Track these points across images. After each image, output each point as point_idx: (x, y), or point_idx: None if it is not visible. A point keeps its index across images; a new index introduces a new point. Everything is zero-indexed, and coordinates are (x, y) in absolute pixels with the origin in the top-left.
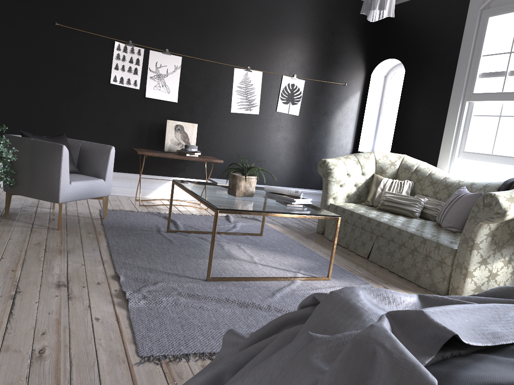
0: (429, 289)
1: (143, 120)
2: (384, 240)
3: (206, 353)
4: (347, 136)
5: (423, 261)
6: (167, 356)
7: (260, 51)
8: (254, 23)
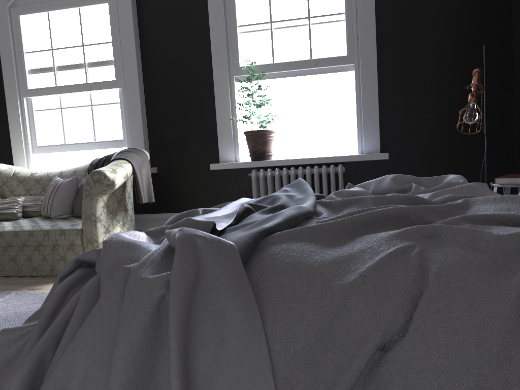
0: None
1: None
2: None
3: None
4: None
5: (53, 251)
6: None
7: None
8: None
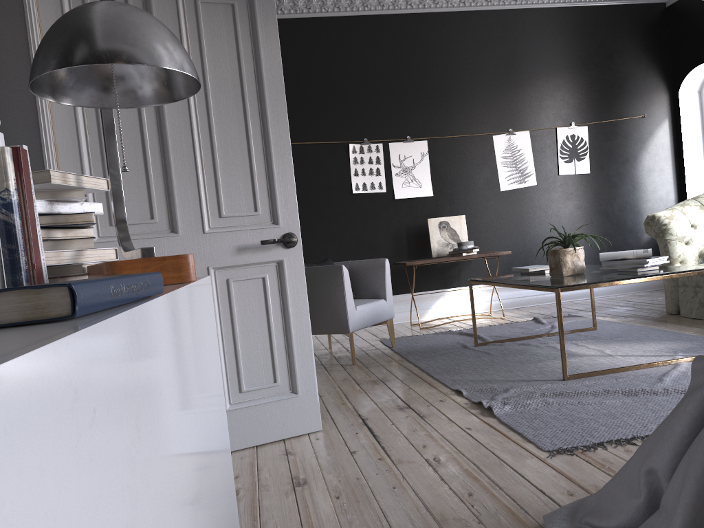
0: None
1: (398, 226)
2: None
3: (622, 438)
4: (664, 183)
5: None
6: (578, 446)
7: (520, 106)
8: (505, 74)
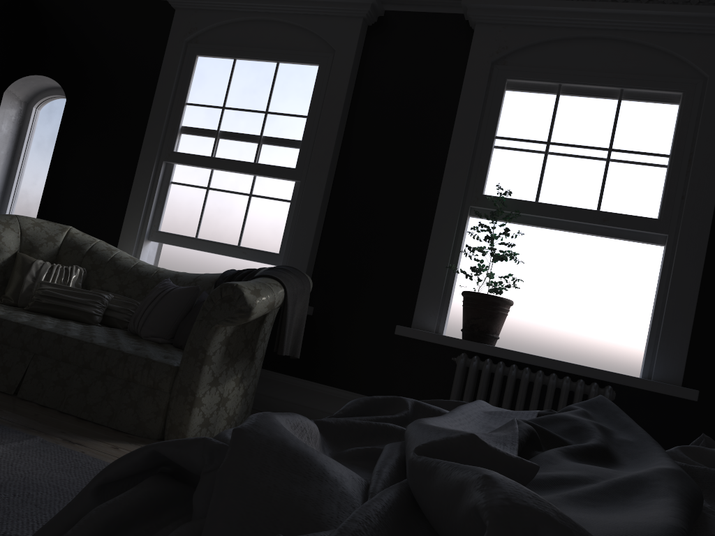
0: (134, 432)
1: None
2: (49, 361)
3: None
4: None
5: (123, 389)
6: None
7: None
8: None
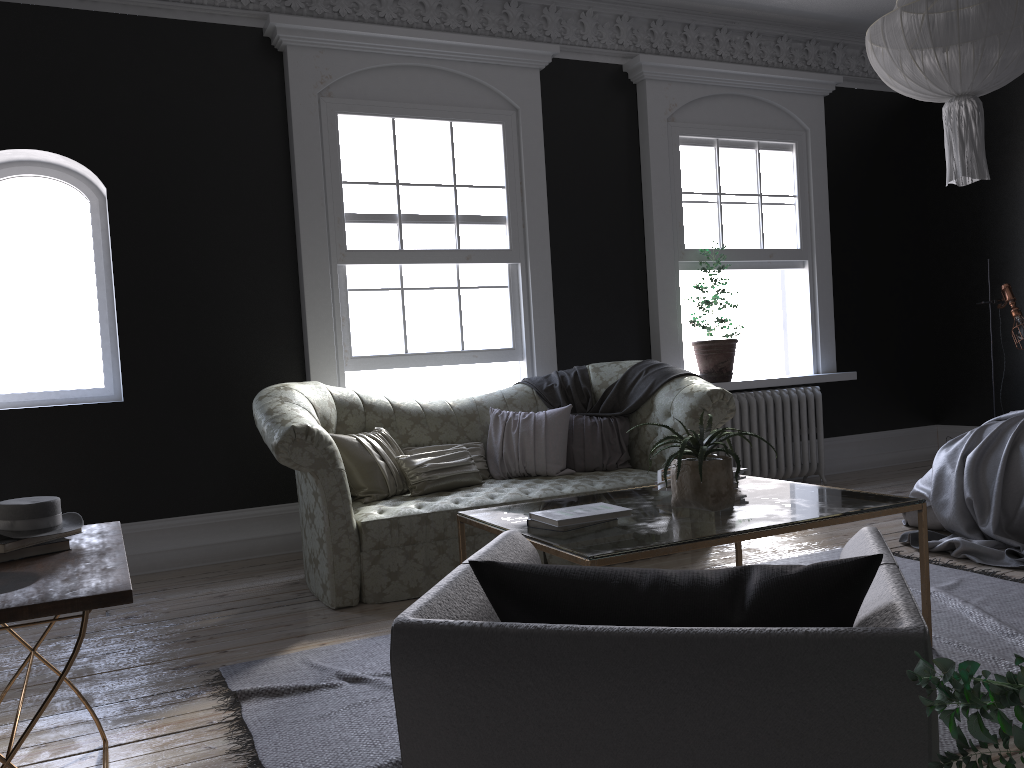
0: None
1: None
2: None
3: None
4: None
5: None
6: None
7: None
8: None
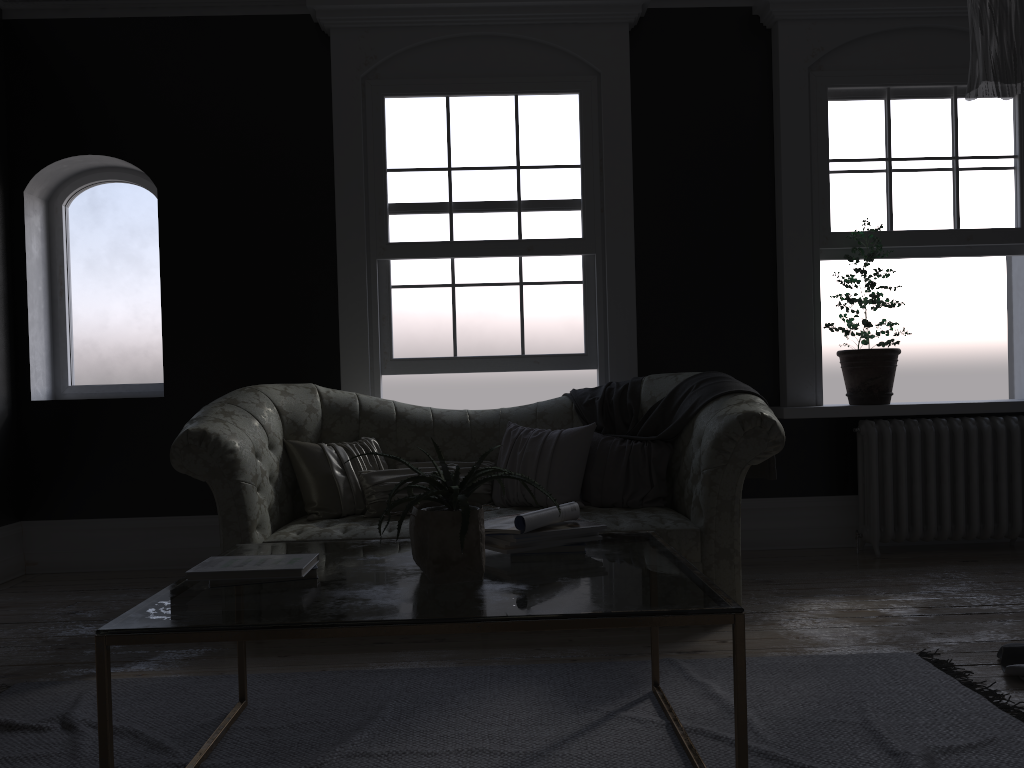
0: None
1: None
2: None
3: None
4: None
5: None
6: None
7: None
8: None
